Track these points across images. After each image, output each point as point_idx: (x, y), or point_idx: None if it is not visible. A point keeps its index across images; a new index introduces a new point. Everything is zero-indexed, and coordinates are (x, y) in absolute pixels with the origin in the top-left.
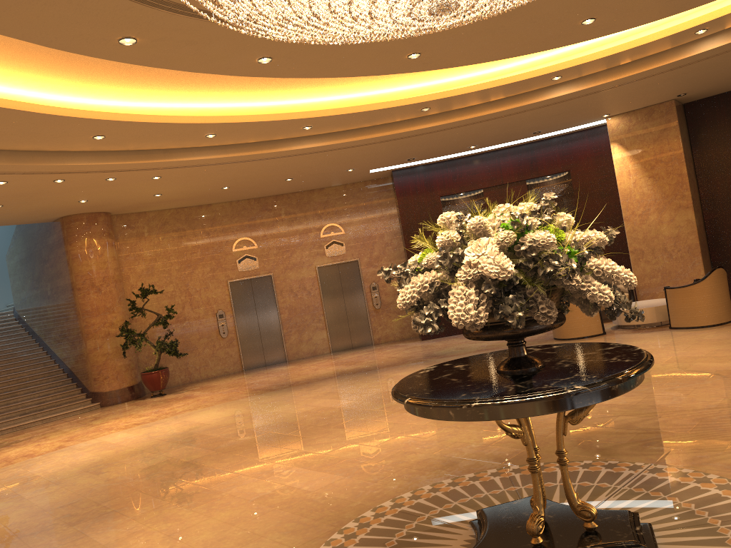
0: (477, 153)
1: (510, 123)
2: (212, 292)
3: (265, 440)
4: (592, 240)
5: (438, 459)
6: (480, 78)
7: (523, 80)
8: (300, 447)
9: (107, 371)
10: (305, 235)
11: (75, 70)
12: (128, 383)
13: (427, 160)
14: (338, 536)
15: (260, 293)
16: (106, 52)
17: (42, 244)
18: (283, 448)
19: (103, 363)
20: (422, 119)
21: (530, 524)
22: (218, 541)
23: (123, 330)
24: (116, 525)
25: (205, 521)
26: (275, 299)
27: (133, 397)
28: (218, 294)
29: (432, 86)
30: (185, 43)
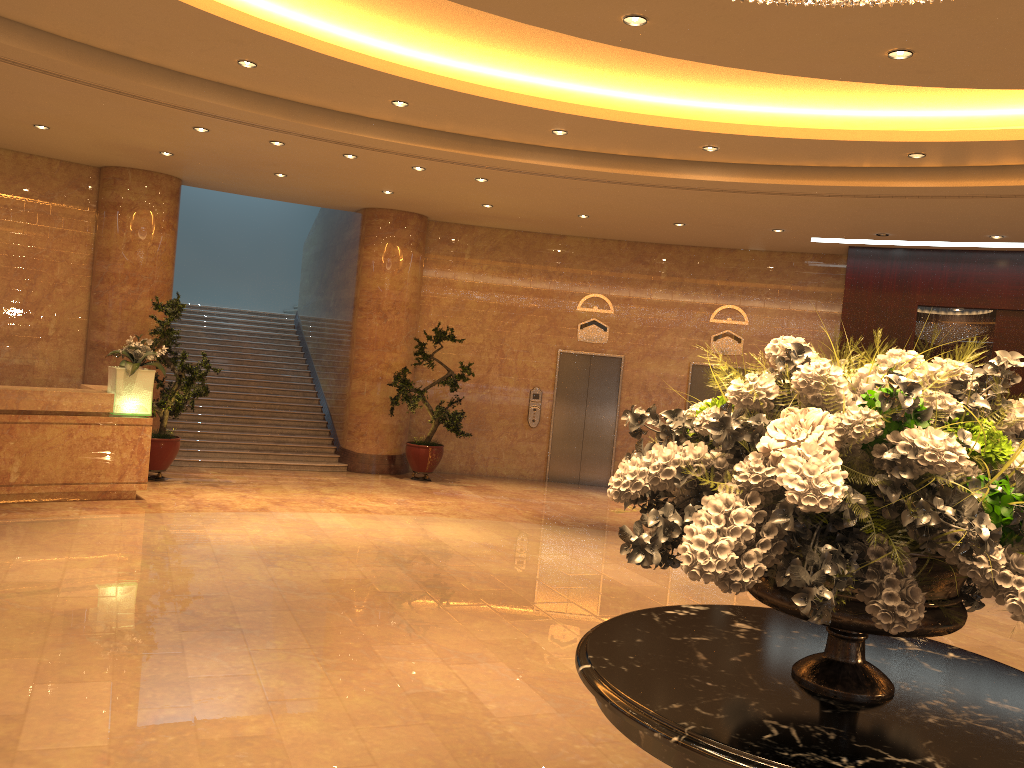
0: (1005, 249)
1: None
2: (532, 360)
3: (495, 600)
4: None
5: None
6: None
7: None
8: (533, 631)
9: (366, 426)
10: (687, 313)
11: None
12: (388, 450)
13: (911, 243)
14: None
15: (598, 379)
16: None
17: (338, 238)
18: (508, 623)
19: (365, 415)
20: (908, 171)
21: None
22: (317, 742)
23: (397, 378)
24: (225, 654)
25: (327, 699)
26: (618, 394)
27: (389, 471)
28: (540, 364)
29: (940, 119)
30: None
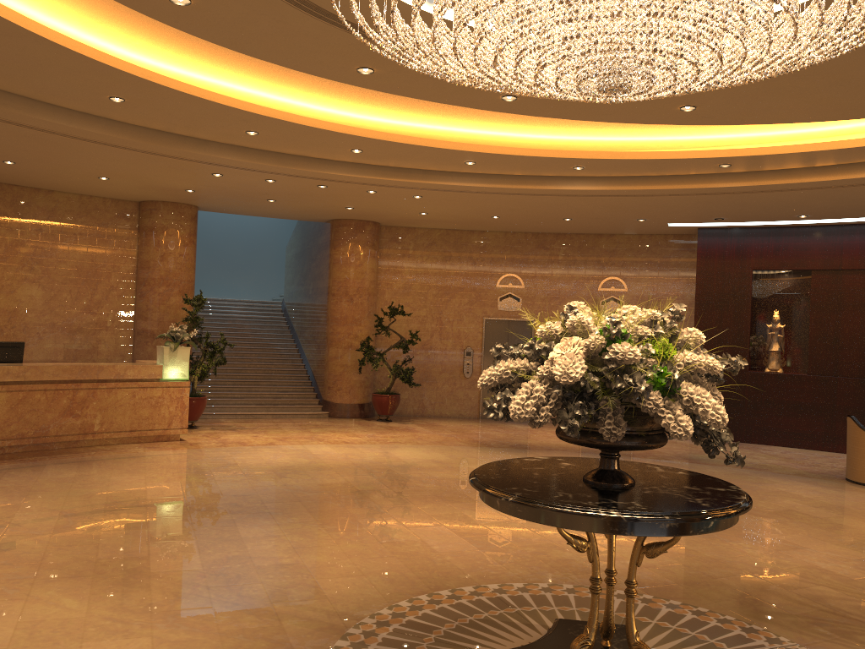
0: (814, 224)
1: (848, 196)
2: (464, 326)
3: (439, 492)
4: (688, 366)
5: (580, 563)
6: (807, 136)
7: (855, 147)
8: (465, 509)
9: (341, 383)
10: (580, 285)
11: (335, 87)
12: (358, 400)
13: (744, 223)
14: (424, 597)
15: (515, 338)
16: (348, 78)
17: (313, 242)
18: (448, 505)
19: (340, 374)
20: (722, 176)
21: (573, 643)
22: (327, 566)
23: (363, 345)
24: (262, 525)
25: (331, 546)
26: None
27: (360, 416)
28: (470, 329)
29: (740, 139)
30: (421, 76)
